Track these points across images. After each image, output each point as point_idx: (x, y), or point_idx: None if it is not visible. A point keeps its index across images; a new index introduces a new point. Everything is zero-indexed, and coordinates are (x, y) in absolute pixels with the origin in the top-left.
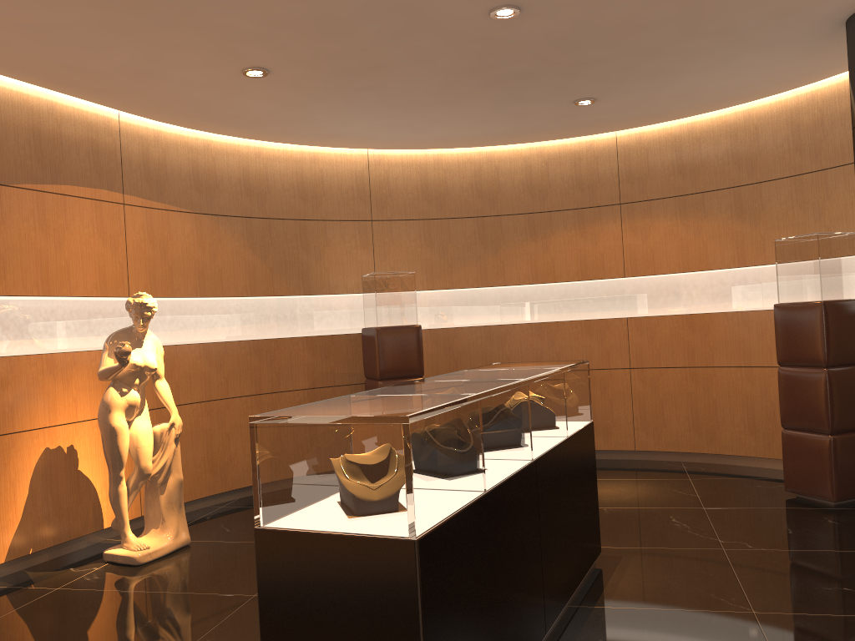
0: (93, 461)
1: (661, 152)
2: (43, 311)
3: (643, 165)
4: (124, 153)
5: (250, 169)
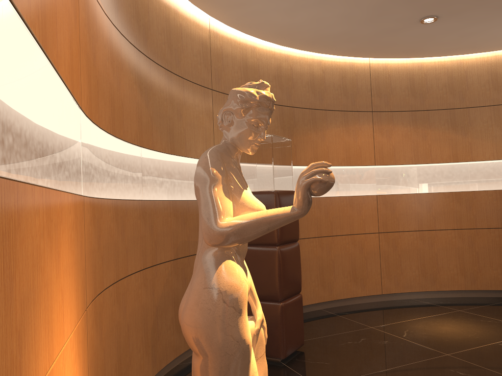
0: None
1: (400, 79)
2: (40, 84)
3: (387, 86)
4: None
5: None
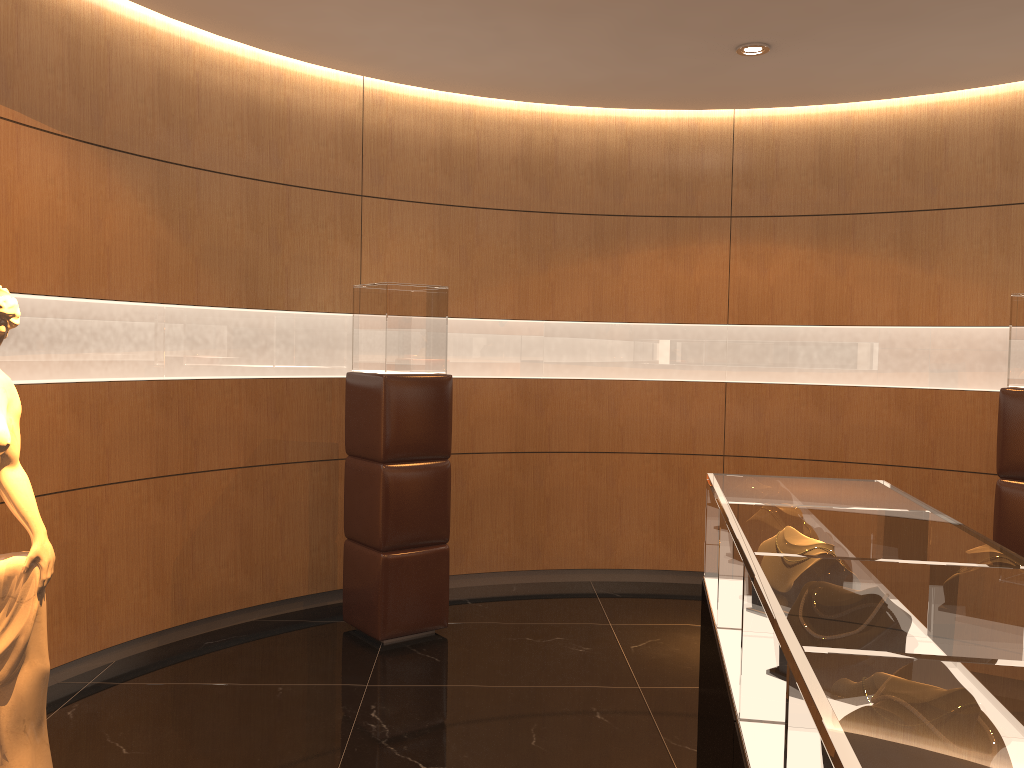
0: None
1: (799, 149)
2: None
3: (770, 165)
4: None
5: (170, 74)
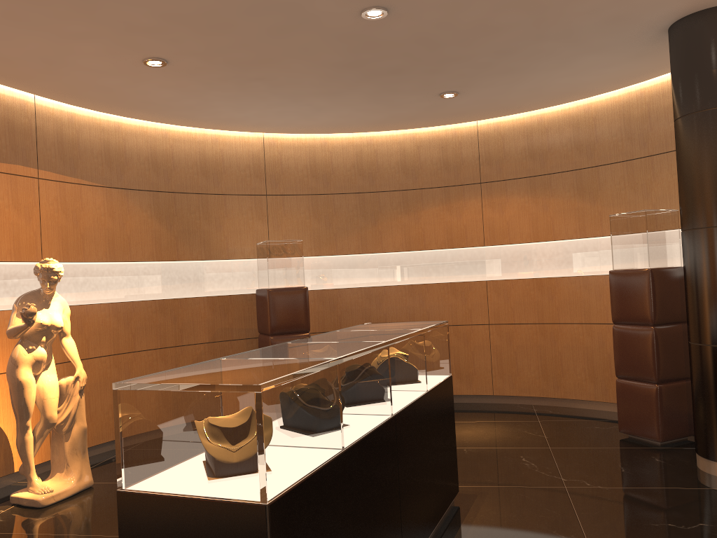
0: (4, 411)
1: (515, 139)
2: None
3: (500, 150)
4: (39, 133)
5: (157, 148)
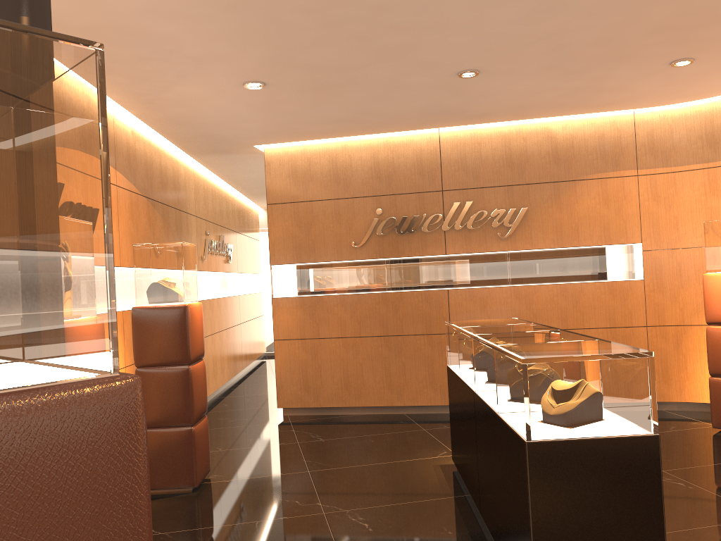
0: None
1: None
2: None
3: None
4: None
5: None
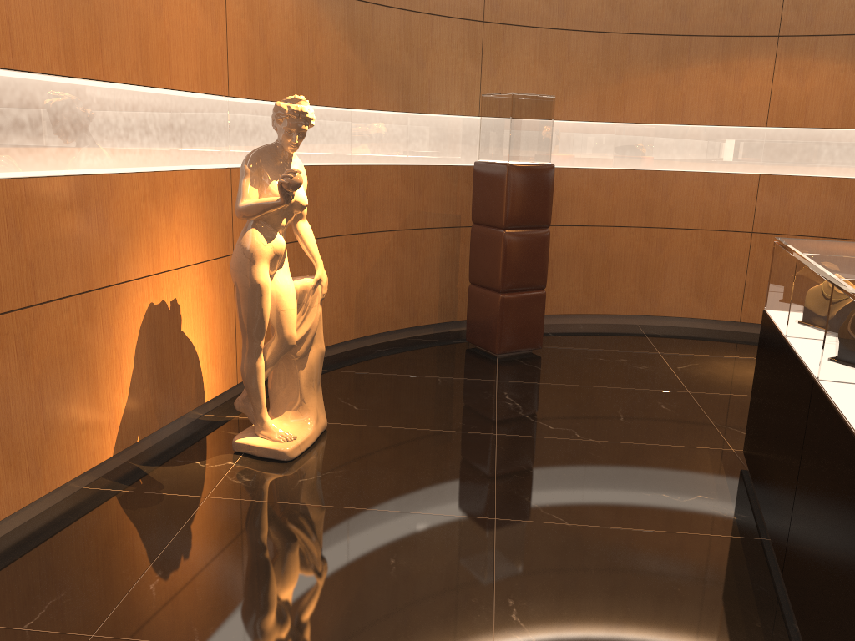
0: (194, 320)
1: None
2: (143, 109)
3: None
4: None
5: None
